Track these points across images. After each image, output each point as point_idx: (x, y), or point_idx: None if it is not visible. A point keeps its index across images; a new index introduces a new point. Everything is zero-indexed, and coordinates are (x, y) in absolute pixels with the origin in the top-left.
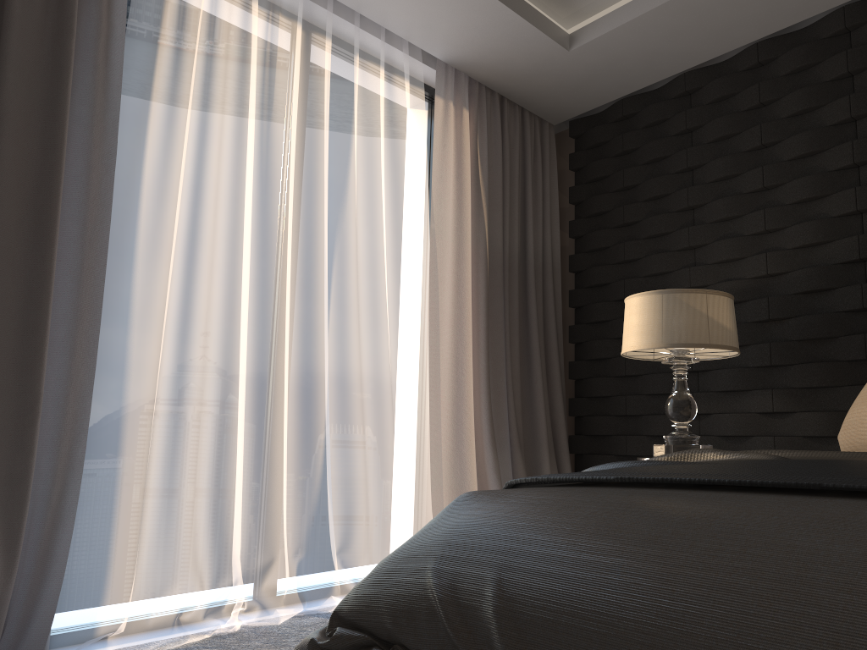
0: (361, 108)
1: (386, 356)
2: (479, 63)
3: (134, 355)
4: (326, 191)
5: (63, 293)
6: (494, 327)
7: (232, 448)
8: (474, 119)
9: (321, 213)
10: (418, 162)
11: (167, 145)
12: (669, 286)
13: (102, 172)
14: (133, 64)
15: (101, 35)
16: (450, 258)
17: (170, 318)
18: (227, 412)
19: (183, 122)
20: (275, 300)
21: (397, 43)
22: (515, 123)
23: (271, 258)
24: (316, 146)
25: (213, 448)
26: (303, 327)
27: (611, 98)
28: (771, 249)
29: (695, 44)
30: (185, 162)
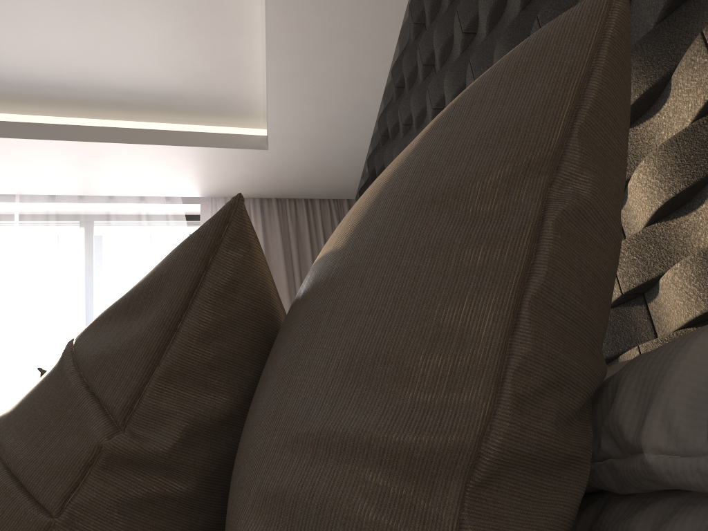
0: (121, 265)
1: None
2: (227, 187)
3: None
4: None
5: None
6: None
7: None
8: None
9: None
10: None
11: None
12: None
13: None
14: None
15: None
16: None
17: None
18: None
19: None
20: None
21: (151, 201)
22: (303, 214)
23: None
24: (64, 313)
25: None
26: None
27: (360, 163)
28: None
29: (348, 97)
30: None
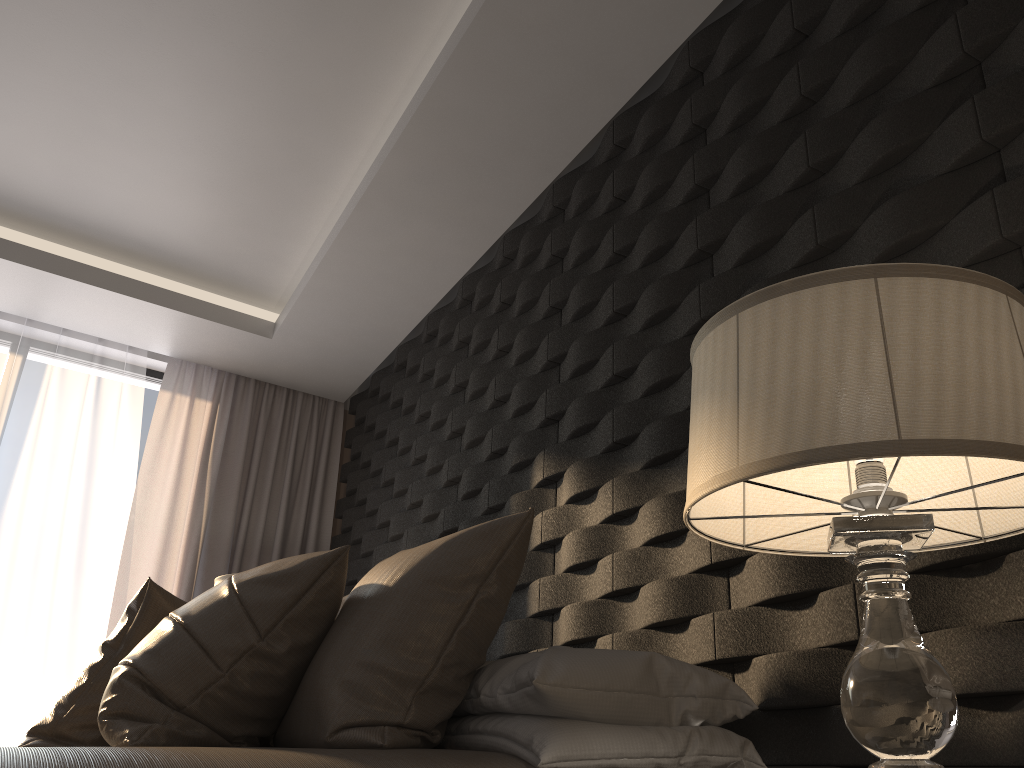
0: (55, 410)
1: (35, 655)
2: (207, 356)
3: None
4: None
5: None
6: None
7: None
8: (213, 407)
9: None
10: (128, 454)
11: None
12: (371, 567)
13: None
14: None
15: None
16: (155, 548)
17: None
18: None
19: None
20: None
21: (112, 346)
22: (280, 405)
23: None
24: None
25: None
26: None
27: (365, 374)
28: (418, 523)
29: (377, 322)
30: None
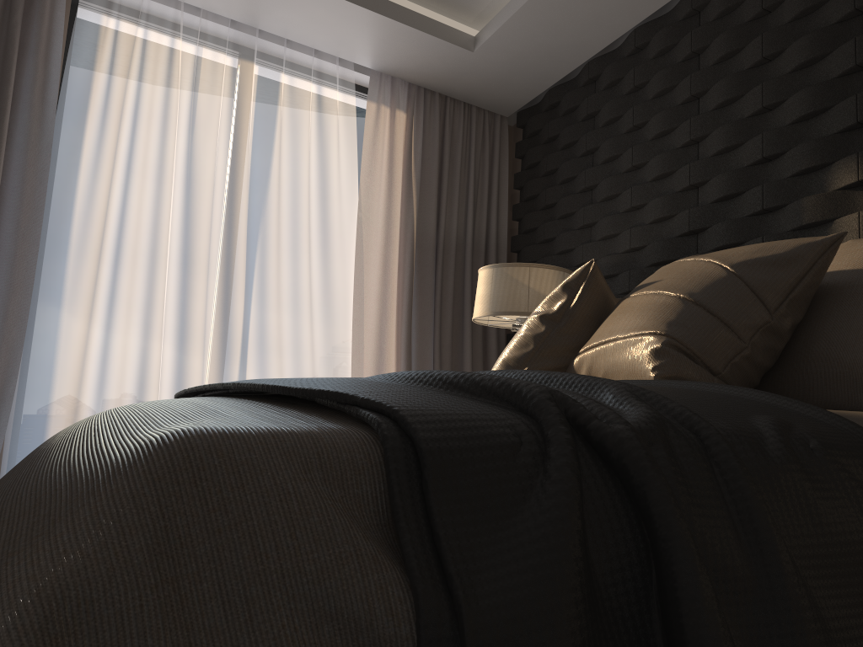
0: (289, 118)
1: (305, 326)
2: (406, 69)
3: (65, 321)
4: (244, 189)
5: (1, 274)
6: (424, 302)
7: (147, 394)
8: (409, 118)
9: (239, 208)
10: (349, 159)
11: (97, 160)
12: (572, 262)
13: (37, 184)
14: (69, 100)
15: (36, 82)
16: (378, 242)
17: (103, 293)
18: (145, 366)
19: (109, 141)
20: (192, 279)
21: (326, 59)
22: (459, 118)
23: (190, 245)
24: (237, 153)
25: (135, 393)
26: (224, 300)
27: (541, 89)
28: (638, 224)
29: (580, 35)
30: (118, 172)
